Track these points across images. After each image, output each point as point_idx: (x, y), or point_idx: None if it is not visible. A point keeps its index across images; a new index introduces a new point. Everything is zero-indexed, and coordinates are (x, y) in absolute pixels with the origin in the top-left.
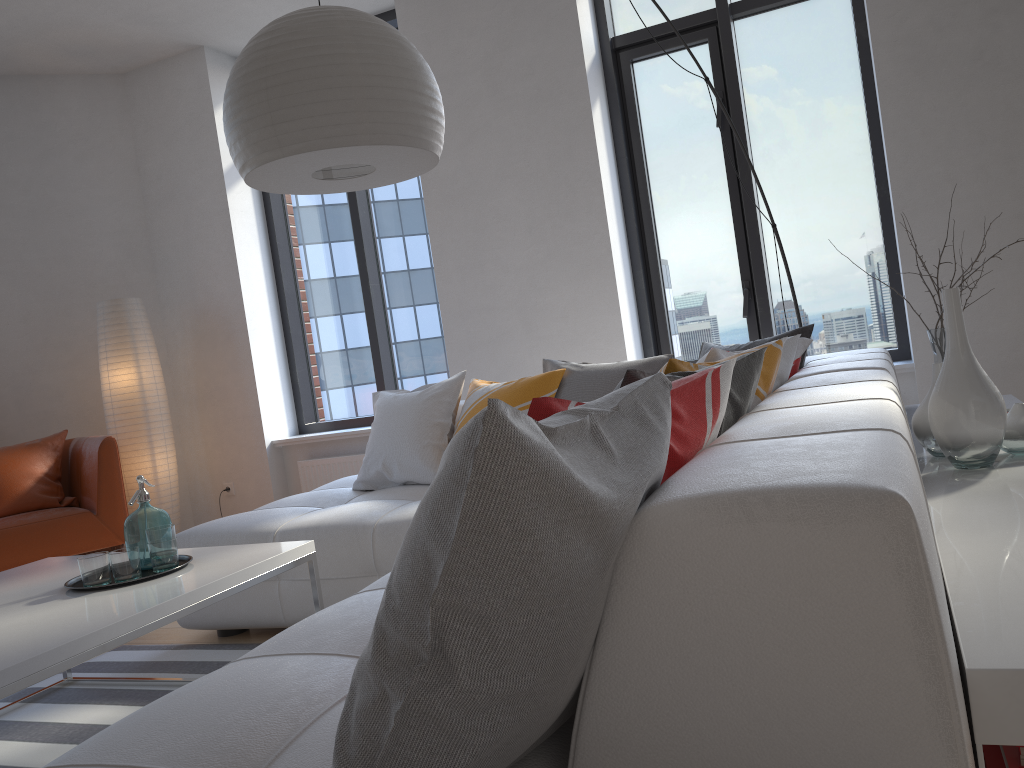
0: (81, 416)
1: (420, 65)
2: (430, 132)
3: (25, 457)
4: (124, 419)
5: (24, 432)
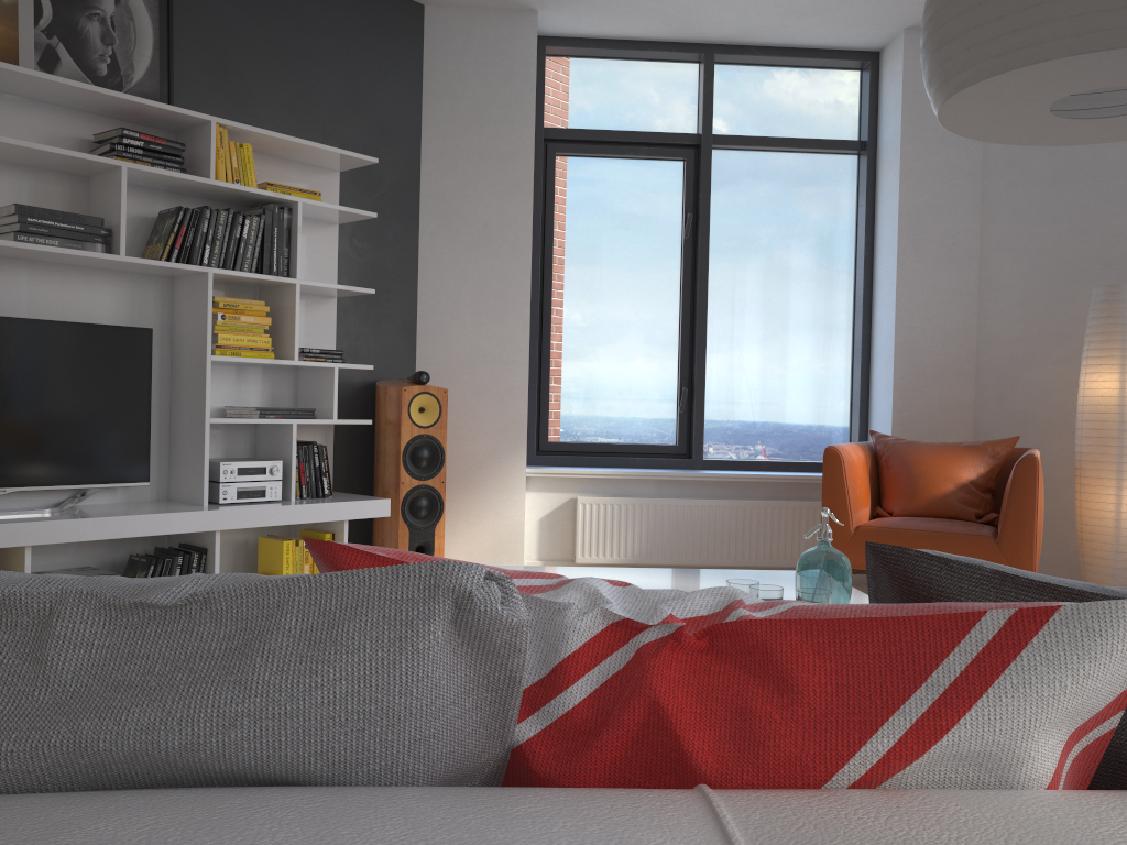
0: (1064, 423)
1: None
2: None
3: (954, 458)
4: (1091, 436)
5: (999, 430)
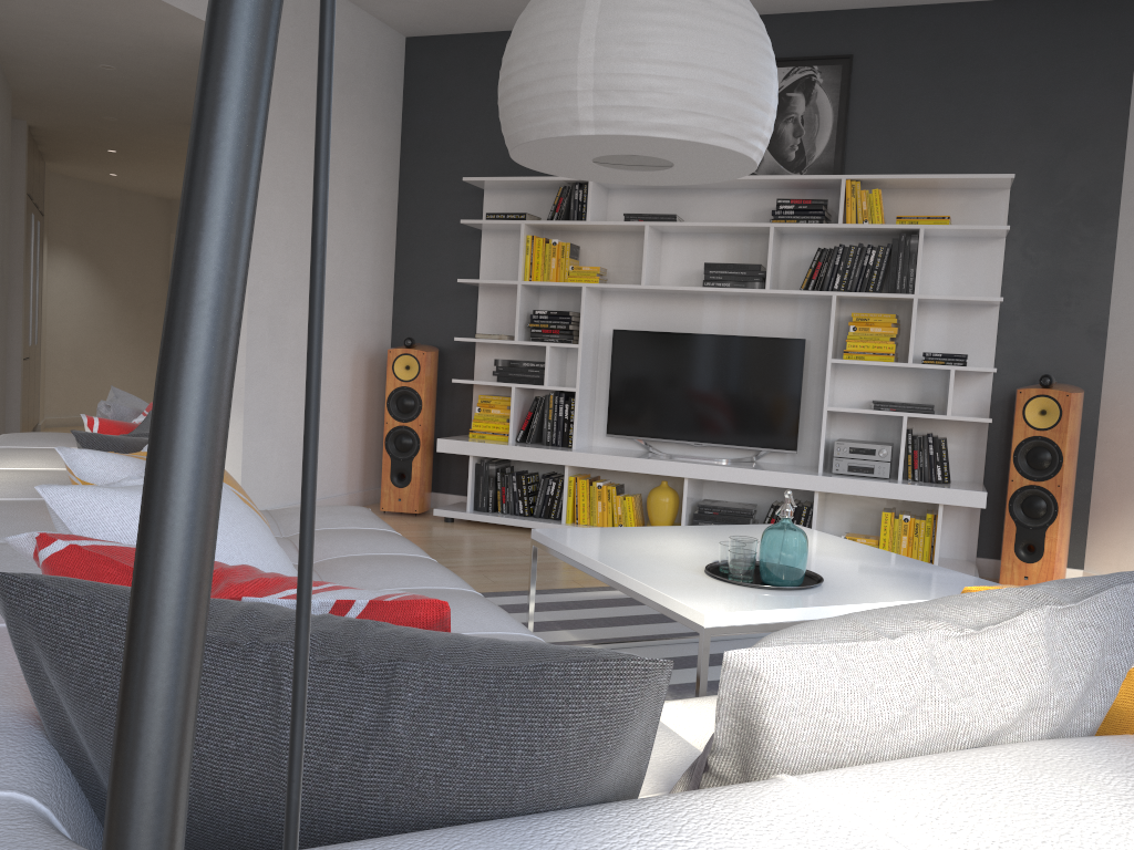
0: None
1: (512, 37)
2: (510, 123)
3: None
4: None
5: None
